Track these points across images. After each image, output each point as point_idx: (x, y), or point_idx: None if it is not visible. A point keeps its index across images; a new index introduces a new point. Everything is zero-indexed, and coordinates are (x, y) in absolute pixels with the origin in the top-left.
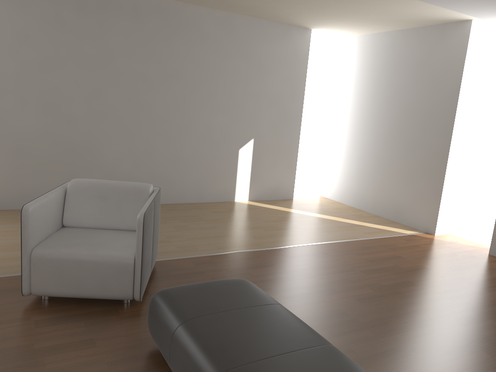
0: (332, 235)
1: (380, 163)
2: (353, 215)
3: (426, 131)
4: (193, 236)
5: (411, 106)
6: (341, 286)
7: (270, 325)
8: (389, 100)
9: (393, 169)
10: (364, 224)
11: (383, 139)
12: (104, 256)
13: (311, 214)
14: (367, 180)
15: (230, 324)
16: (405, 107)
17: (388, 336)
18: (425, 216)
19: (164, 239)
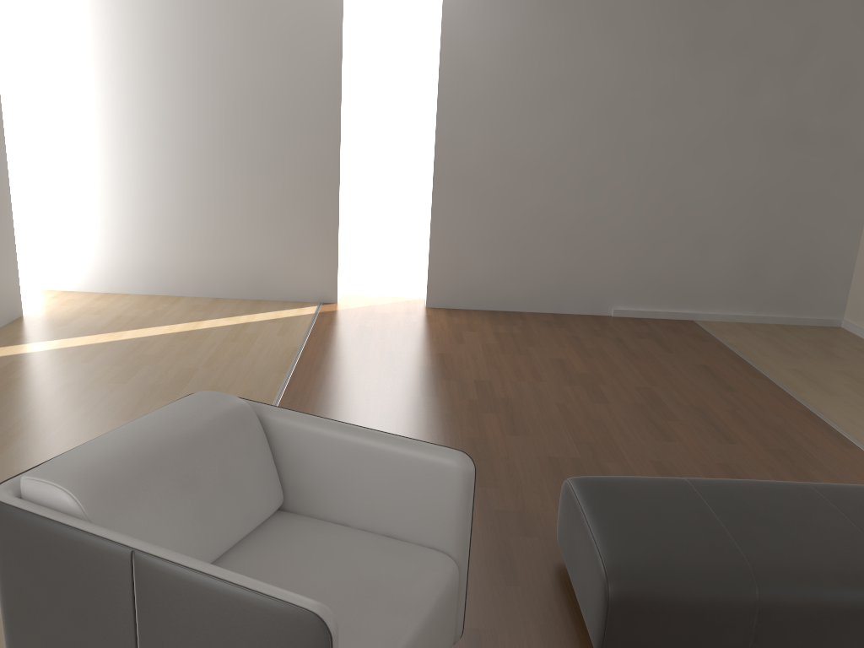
0: (260, 358)
1: (200, 202)
2: (191, 311)
3: (291, 135)
4: None
5: (250, 90)
6: (464, 427)
7: (765, 503)
8: (196, 78)
9: (232, 208)
10: (244, 321)
11: (198, 154)
12: (433, 599)
13: (135, 334)
14: (175, 237)
15: (767, 532)
16: (236, 91)
17: (623, 456)
18: (315, 278)
19: None
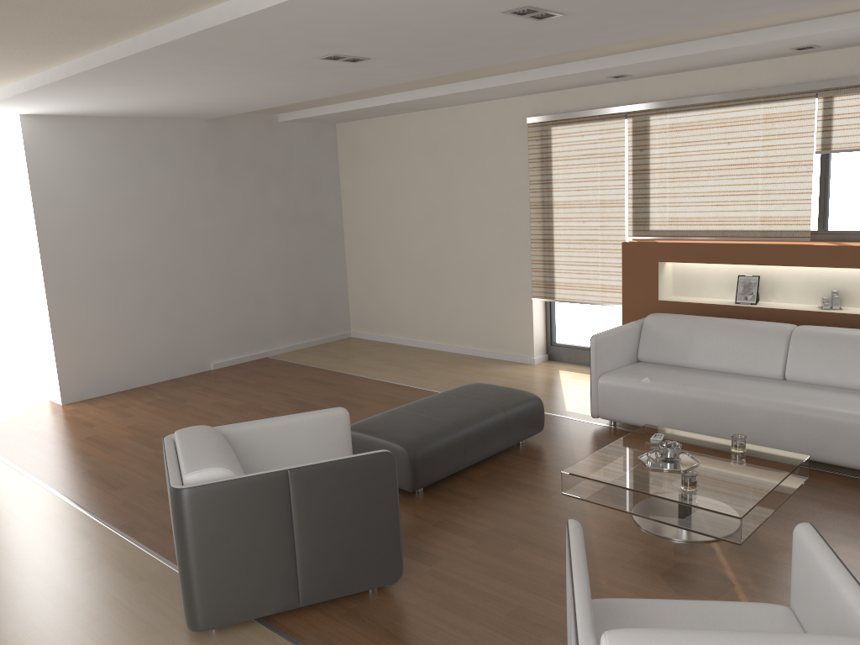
0: None
1: None
2: None
3: None
4: (6, 575)
5: None
6: None
7: (433, 404)
8: None
9: None
10: None
11: None
12: None
13: None
14: None
15: (446, 411)
16: None
17: None
18: None
19: (34, 595)
